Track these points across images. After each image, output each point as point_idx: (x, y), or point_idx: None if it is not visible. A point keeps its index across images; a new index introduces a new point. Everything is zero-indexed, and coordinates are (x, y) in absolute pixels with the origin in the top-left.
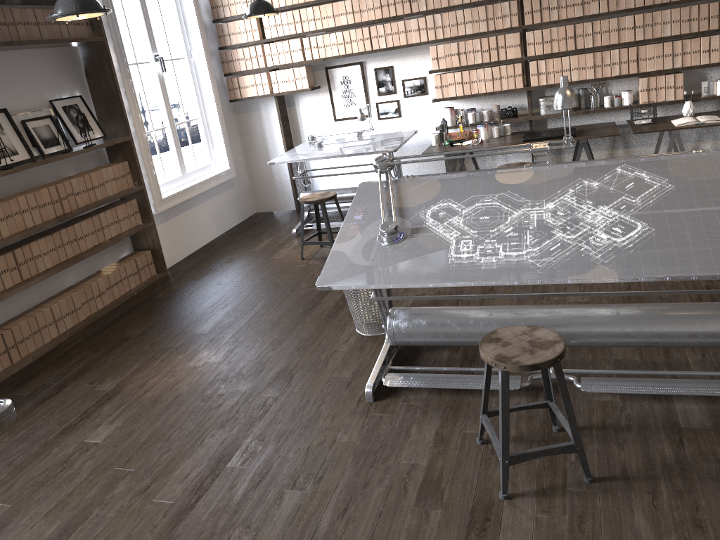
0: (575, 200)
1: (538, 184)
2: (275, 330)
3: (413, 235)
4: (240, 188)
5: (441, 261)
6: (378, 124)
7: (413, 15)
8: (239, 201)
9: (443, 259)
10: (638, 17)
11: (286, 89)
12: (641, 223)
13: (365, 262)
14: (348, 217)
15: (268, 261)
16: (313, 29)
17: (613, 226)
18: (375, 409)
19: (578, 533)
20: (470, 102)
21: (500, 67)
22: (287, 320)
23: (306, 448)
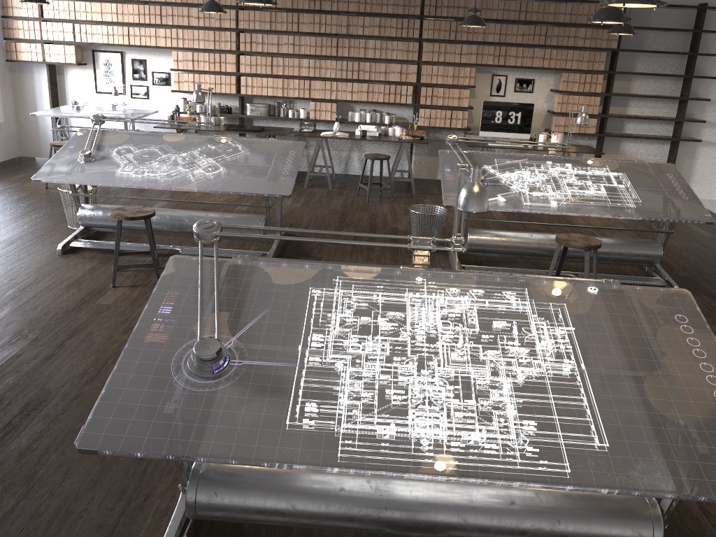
0: (198, 153)
1: (183, 143)
2: (10, 222)
3: (100, 160)
4: (7, 133)
5: (111, 174)
6: (131, 101)
7: (162, 26)
8: (4, 143)
9: (112, 173)
10: (312, 61)
11: (57, 60)
12: (223, 167)
13: (66, 170)
14: (65, 146)
15: (19, 187)
16: (84, 19)
17: (209, 167)
18: (61, 257)
19: (140, 297)
20: None
21: (221, 76)
22: (20, 218)
23: (10, 269)
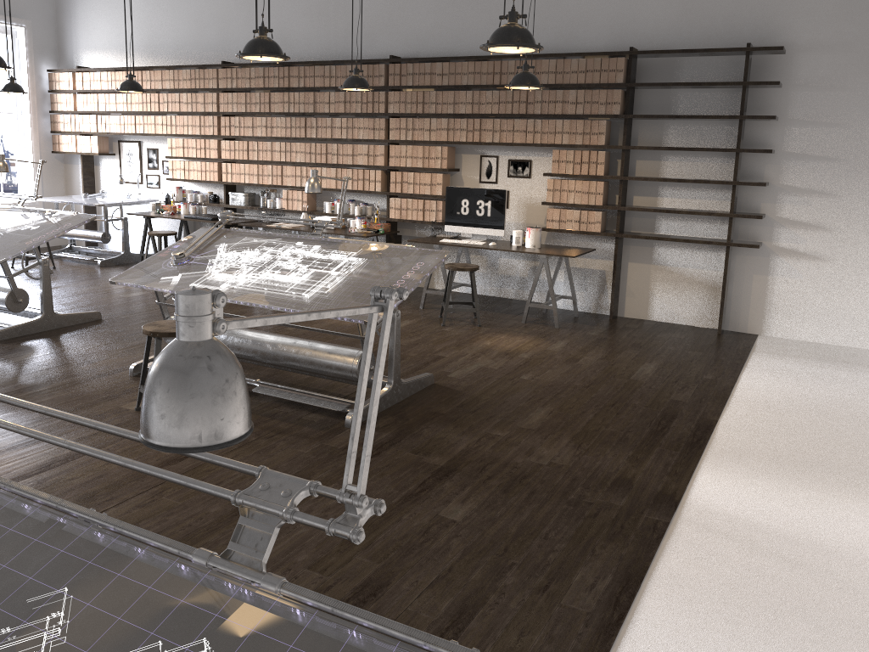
0: None
1: None
2: None
3: None
4: None
5: None
6: (147, 191)
7: (159, 113)
8: None
9: None
10: (283, 144)
11: (85, 151)
12: None
13: None
14: None
15: None
16: (104, 110)
17: None
18: None
19: None
20: (200, 186)
21: (206, 163)
22: None
23: None
